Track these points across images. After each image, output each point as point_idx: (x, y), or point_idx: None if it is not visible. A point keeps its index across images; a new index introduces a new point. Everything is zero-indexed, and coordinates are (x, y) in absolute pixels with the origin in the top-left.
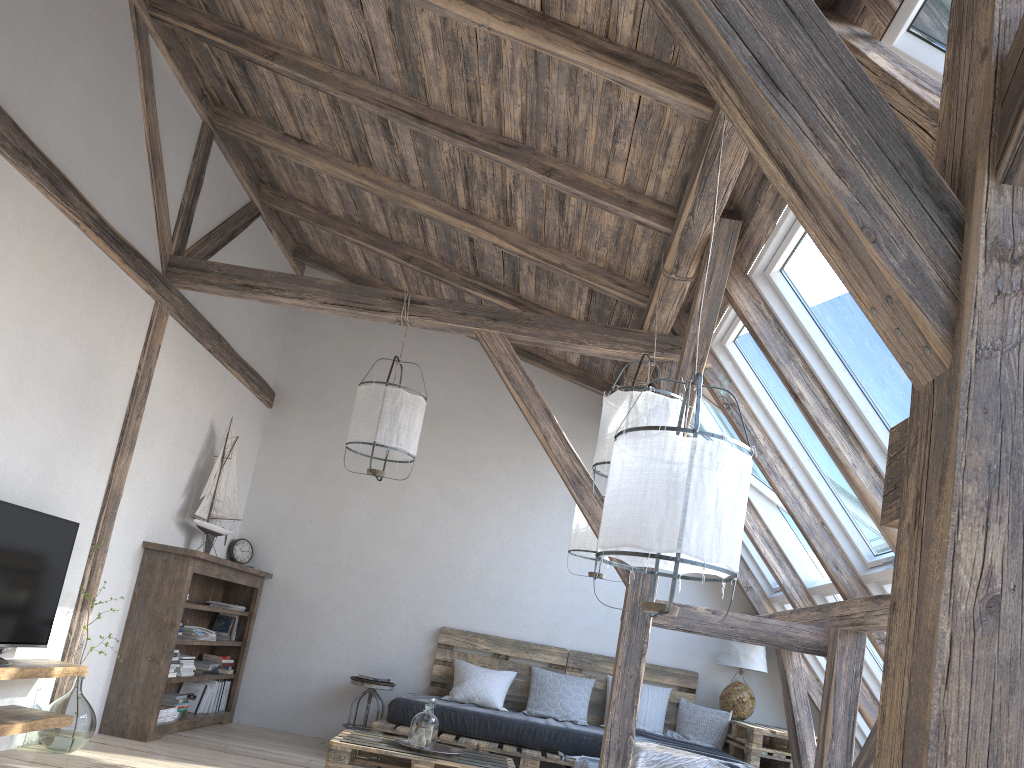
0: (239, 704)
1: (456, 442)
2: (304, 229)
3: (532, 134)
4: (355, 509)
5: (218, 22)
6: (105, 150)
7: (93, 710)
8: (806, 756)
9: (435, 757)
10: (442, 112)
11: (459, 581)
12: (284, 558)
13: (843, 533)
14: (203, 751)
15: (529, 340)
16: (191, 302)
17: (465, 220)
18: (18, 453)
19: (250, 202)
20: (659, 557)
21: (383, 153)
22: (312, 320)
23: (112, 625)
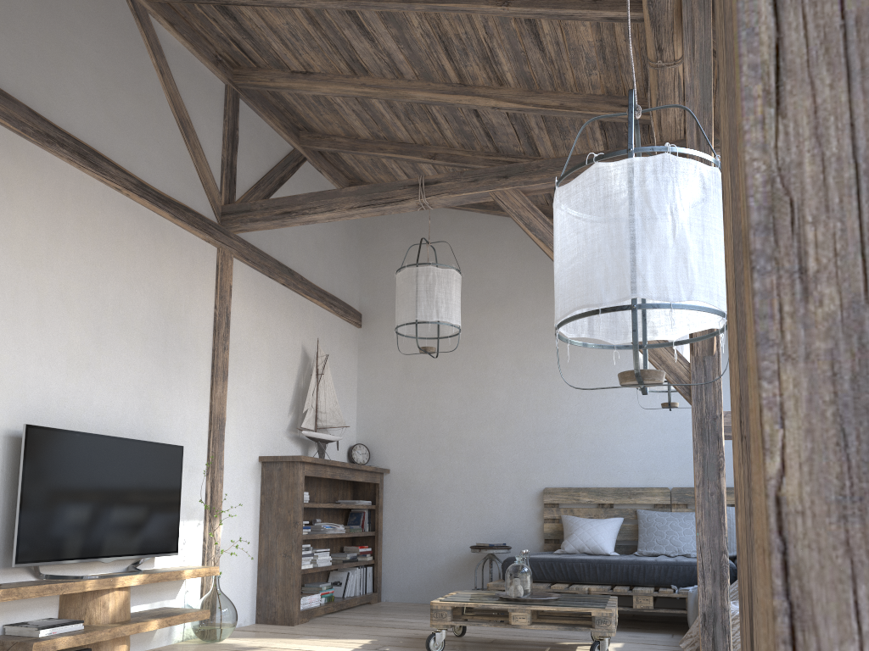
0: (384, 585)
1: (524, 318)
2: (349, 163)
3: None
4: (447, 398)
5: None
6: (131, 123)
7: (232, 603)
8: None
9: (530, 604)
10: None
11: (552, 443)
12: (396, 453)
13: None
14: (341, 627)
15: (543, 187)
16: (254, 245)
17: (461, 94)
18: (112, 394)
19: (293, 150)
20: (612, 310)
21: (370, 54)
22: (379, 243)
23: (246, 531)
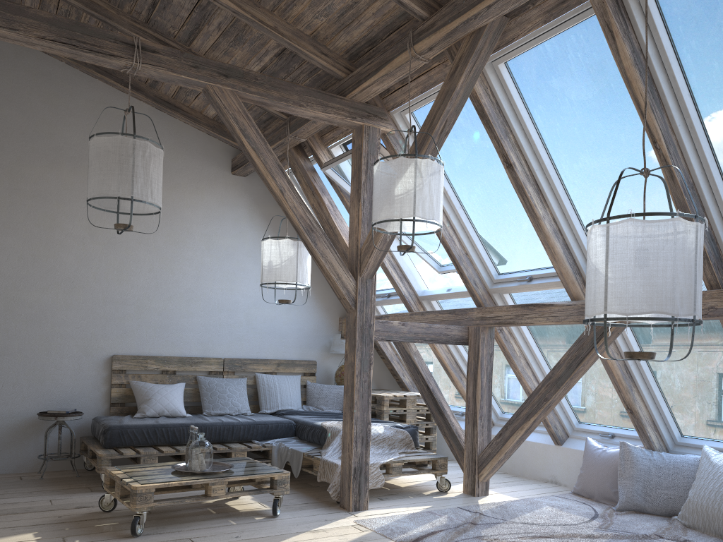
0: None
1: None
2: None
3: None
4: (3, 254)
5: None
6: None
7: None
8: (446, 411)
9: (226, 476)
10: None
11: (122, 313)
12: None
13: (479, 260)
14: None
15: (255, 99)
16: None
17: None
18: None
19: None
20: (684, 320)
21: None
22: None
23: None
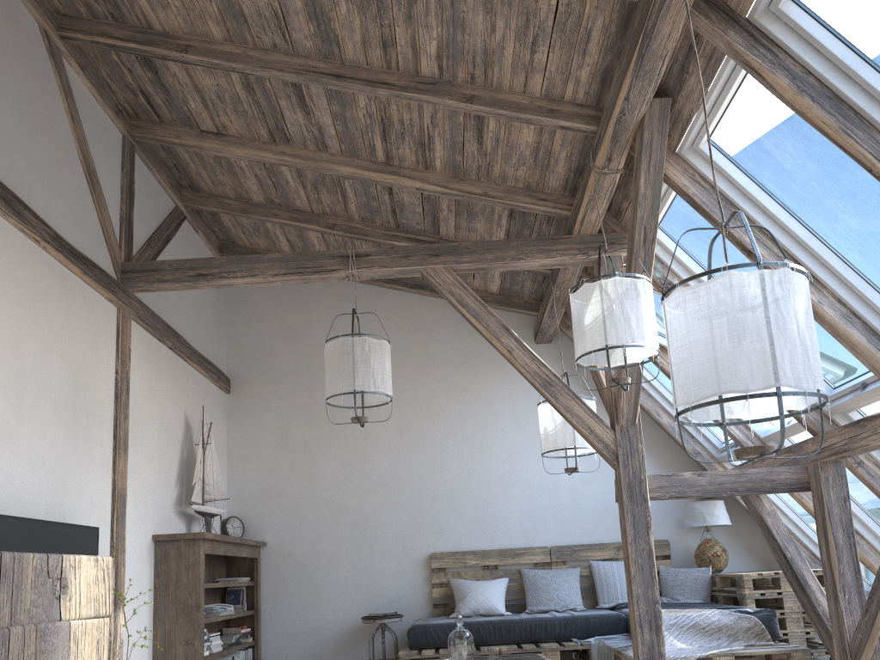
0: None
1: (403, 386)
2: (226, 224)
3: (449, 66)
4: (327, 466)
5: (127, 29)
6: (46, 169)
7: None
8: (809, 586)
9: None
10: (357, 66)
11: (436, 509)
12: (273, 525)
13: None
14: None
15: (471, 267)
16: (146, 305)
17: (386, 172)
18: (30, 471)
19: (175, 207)
20: (759, 396)
21: (300, 126)
22: (248, 307)
23: (142, 619)
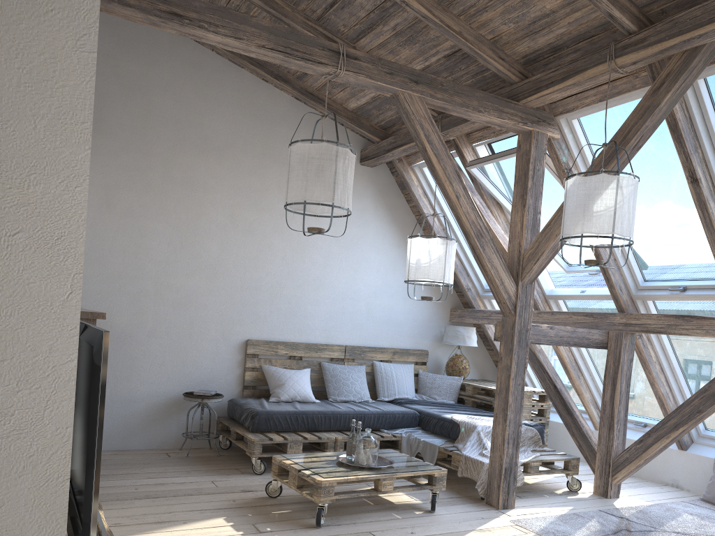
0: None
1: (241, 174)
2: None
3: None
4: (155, 240)
5: None
6: None
7: None
8: (574, 412)
9: (393, 472)
10: None
11: (256, 299)
12: (90, 292)
13: (627, 266)
14: (140, 504)
15: (438, 104)
16: None
17: None
18: None
19: None
20: None
21: None
22: None
23: None
